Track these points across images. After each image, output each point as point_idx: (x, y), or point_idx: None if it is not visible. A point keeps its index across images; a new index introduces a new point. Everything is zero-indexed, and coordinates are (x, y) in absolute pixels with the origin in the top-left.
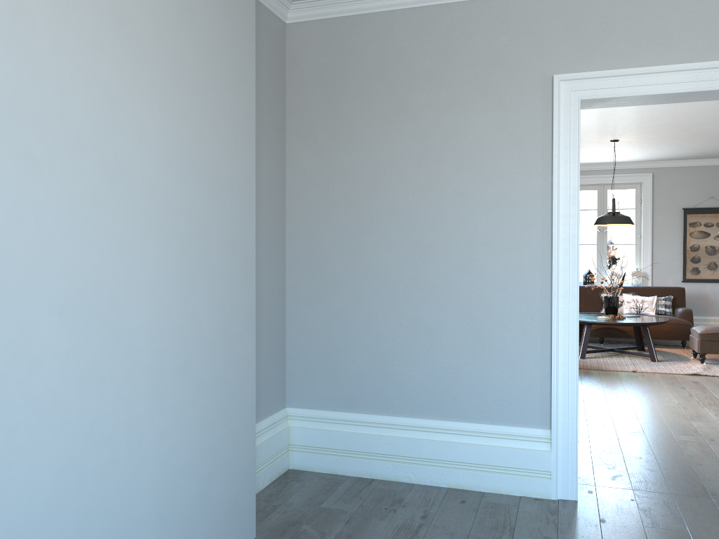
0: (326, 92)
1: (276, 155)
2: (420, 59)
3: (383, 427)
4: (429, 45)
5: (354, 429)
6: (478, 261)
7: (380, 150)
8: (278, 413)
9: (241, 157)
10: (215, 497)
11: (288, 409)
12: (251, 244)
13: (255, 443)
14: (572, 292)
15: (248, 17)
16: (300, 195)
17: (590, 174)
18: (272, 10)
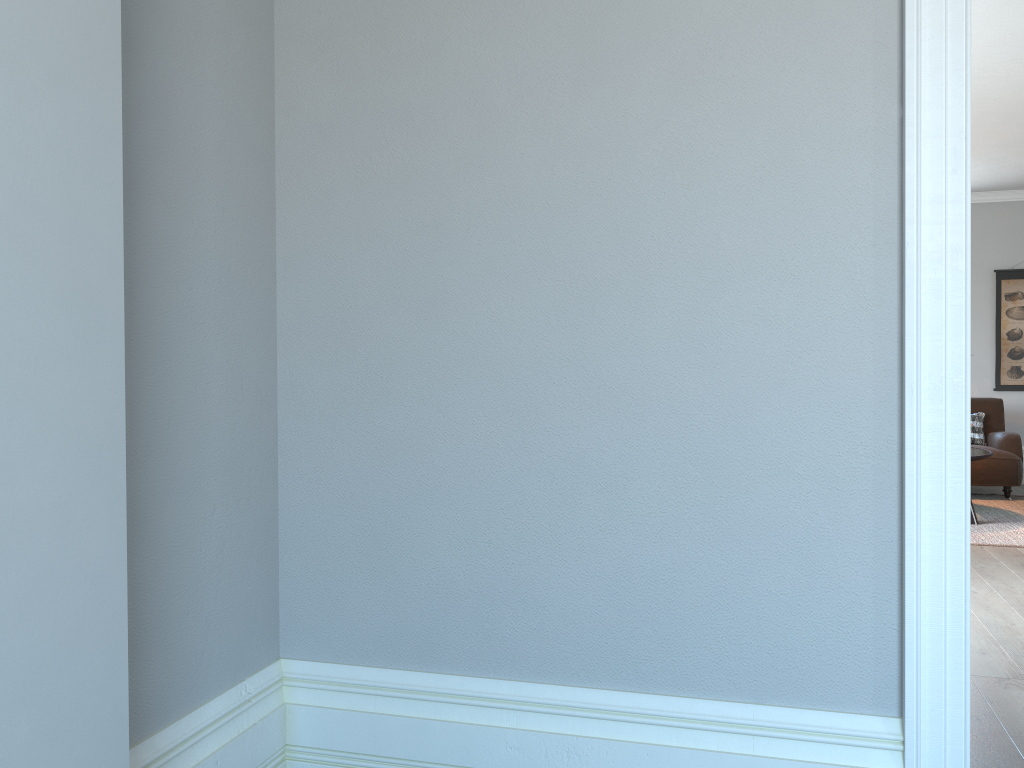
0: None
1: (246, 78)
2: None
3: (500, 708)
4: None
5: (432, 712)
6: (720, 316)
7: (489, 64)
8: (257, 675)
9: None
10: None
11: (286, 663)
12: (104, 244)
13: (185, 765)
14: (954, 385)
15: None
16: (308, 176)
17: None
18: None
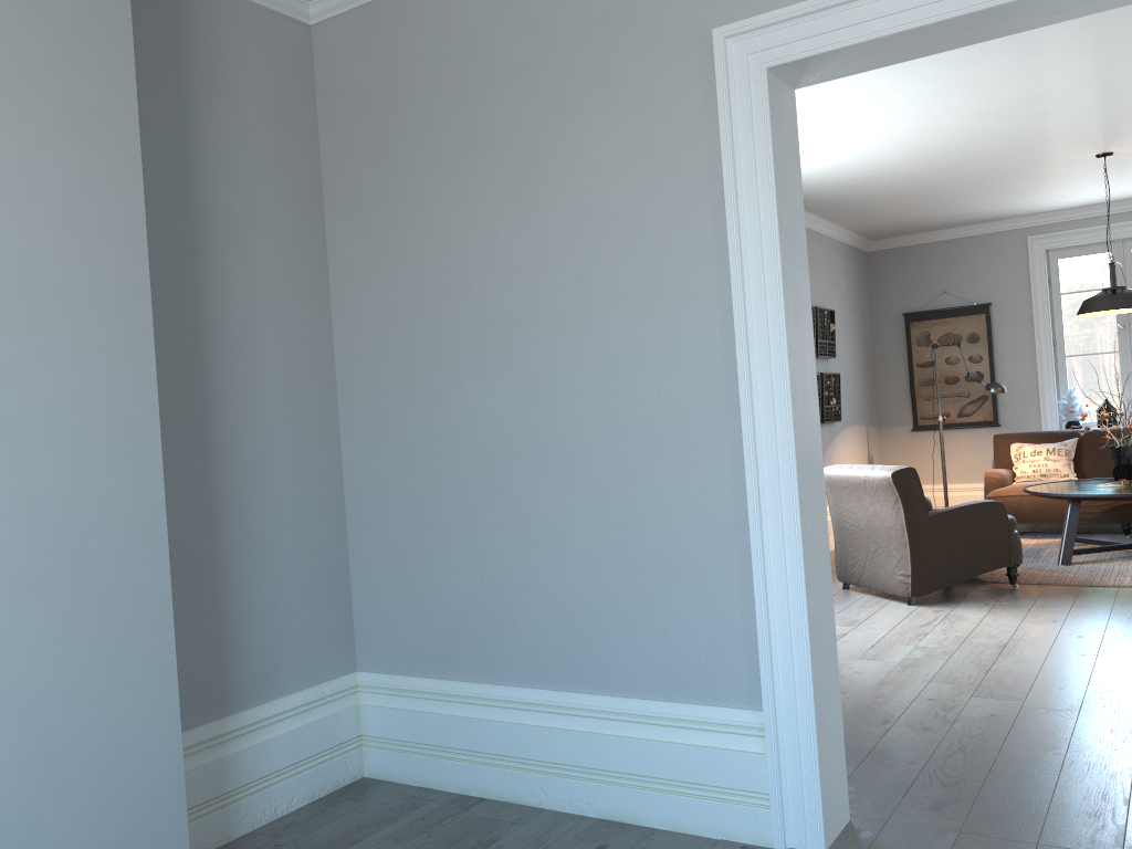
0: (374, 130)
1: (299, 246)
2: (503, 45)
3: (495, 706)
4: (515, 18)
5: (452, 710)
6: (621, 397)
7: (457, 216)
8: (333, 681)
9: (102, 251)
10: (60, 837)
11: (360, 674)
12: (143, 398)
13: (266, 736)
14: (782, 442)
15: (111, 14)
16: (351, 309)
17: (1094, 224)
18: (267, 6)
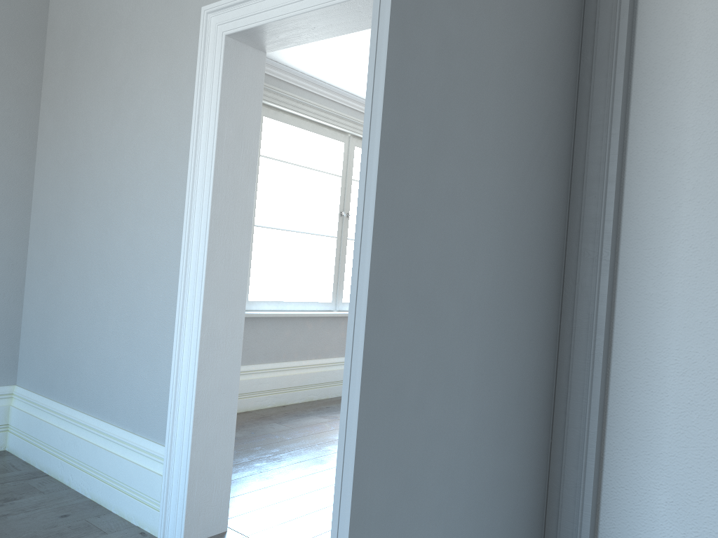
0: (66, 54)
1: (15, 120)
2: (122, 7)
3: (63, 419)
4: None
5: (45, 417)
6: (140, 236)
7: (91, 112)
8: None
9: None
10: None
11: (16, 387)
12: None
13: None
14: (199, 277)
15: None
16: (43, 163)
17: None
18: None
